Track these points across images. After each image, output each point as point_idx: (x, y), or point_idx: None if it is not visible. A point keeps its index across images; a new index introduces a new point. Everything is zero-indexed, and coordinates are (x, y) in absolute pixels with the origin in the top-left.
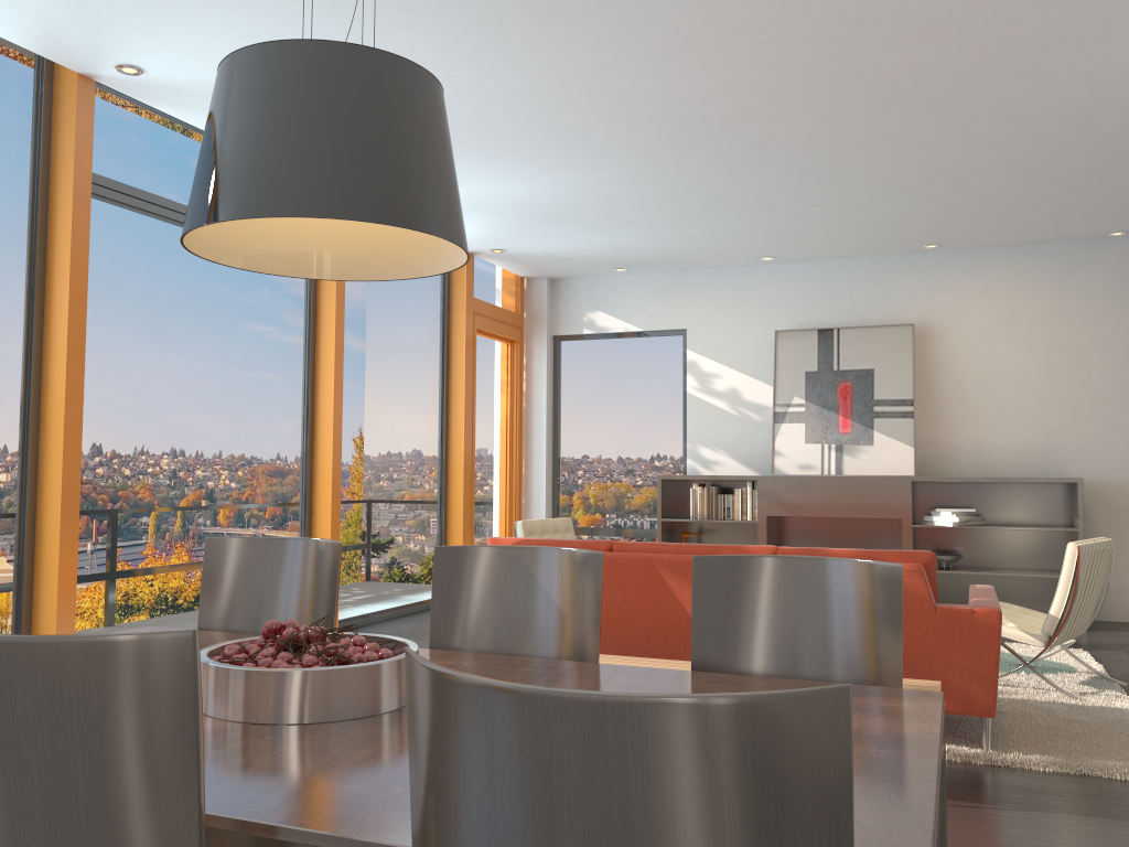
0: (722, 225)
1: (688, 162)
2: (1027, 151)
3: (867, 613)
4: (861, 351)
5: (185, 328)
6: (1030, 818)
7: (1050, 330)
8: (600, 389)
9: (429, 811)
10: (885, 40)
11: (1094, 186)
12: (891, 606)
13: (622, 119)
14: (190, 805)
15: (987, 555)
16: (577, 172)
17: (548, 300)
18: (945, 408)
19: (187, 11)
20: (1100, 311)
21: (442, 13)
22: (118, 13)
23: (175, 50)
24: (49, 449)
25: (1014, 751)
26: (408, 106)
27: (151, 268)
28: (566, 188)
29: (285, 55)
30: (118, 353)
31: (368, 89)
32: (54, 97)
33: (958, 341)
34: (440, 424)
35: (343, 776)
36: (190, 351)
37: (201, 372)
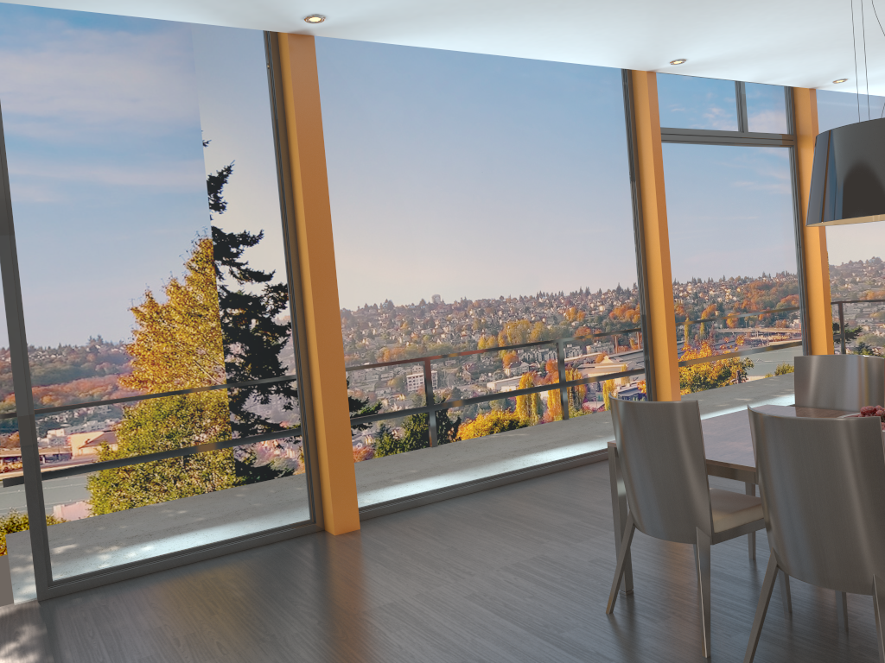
0: None
1: None
2: None
3: None
4: None
5: (717, 210)
6: None
7: None
8: None
9: None
10: None
11: None
12: None
13: None
14: (882, 483)
15: None
16: None
17: None
18: None
19: (720, 25)
20: None
21: None
22: (677, 38)
23: (708, 45)
24: (655, 298)
25: None
26: None
27: (694, 176)
28: None
29: (861, 130)
30: (681, 234)
31: None
32: (633, 89)
33: None
34: None
35: None
36: (721, 224)
37: (729, 236)
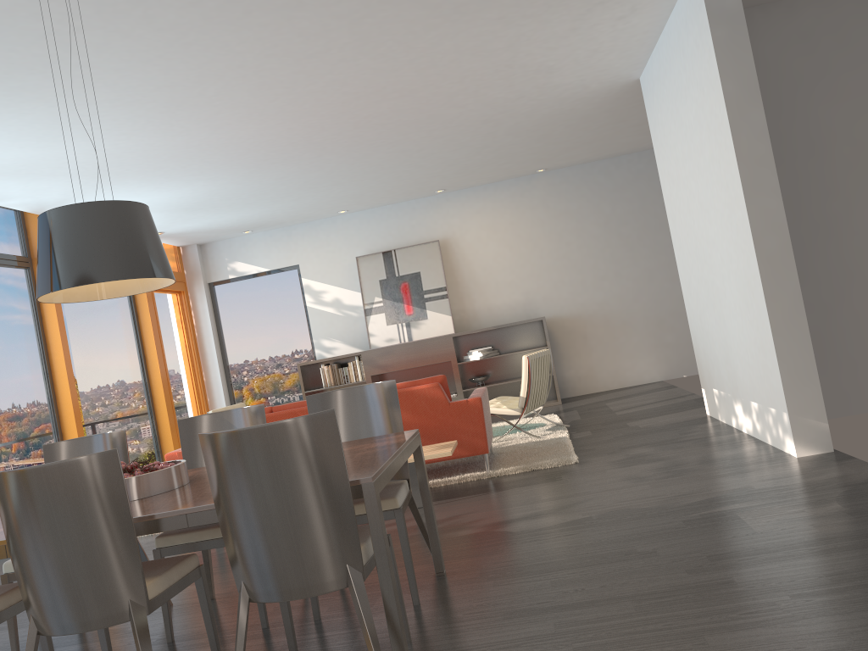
0: (308, 197)
1: (277, 168)
2: (471, 139)
3: (386, 404)
4: (411, 261)
5: None
6: (502, 493)
7: (516, 232)
8: (248, 314)
9: (218, 478)
10: (373, 100)
11: (516, 150)
12: (394, 398)
13: (231, 152)
14: (126, 510)
15: (504, 372)
16: (207, 182)
17: (200, 259)
18: (466, 288)
19: None
20: (541, 216)
21: (109, 115)
22: None
23: None
24: None
25: (502, 468)
26: (138, 222)
27: None
28: (201, 191)
29: (77, 210)
30: None
31: (119, 220)
32: None
33: (466, 246)
34: (140, 358)
35: (174, 501)
36: None
37: None
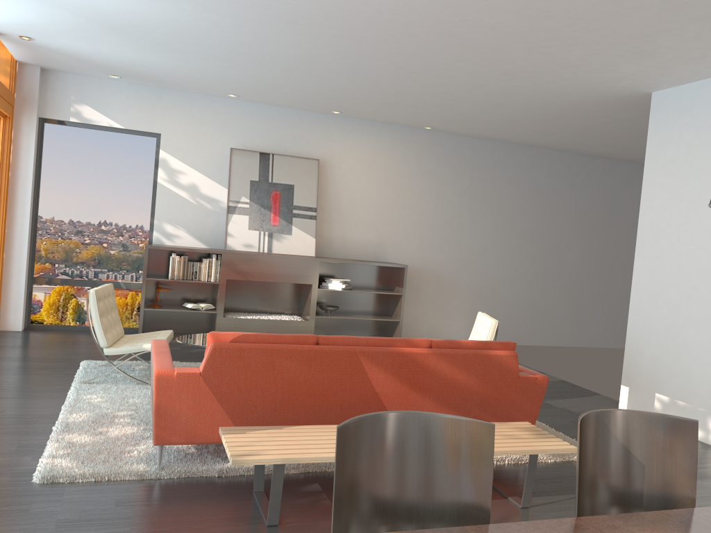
0: (238, 70)
1: (284, 29)
2: (462, 82)
3: None
4: (287, 172)
5: None
6: None
7: (387, 176)
8: (81, 169)
9: None
10: (509, 7)
11: (458, 106)
12: None
13: None
14: None
15: (345, 305)
16: (194, 8)
17: (39, 86)
18: (328, 215)
19: None
20: (412, 169)
21: None
22: None
23: None
24: None
25: None
26: None
27: None
28: (166, 15)
29: None
30: None
31: None
32: None
33: (340, 174)
34: None
35: None
36: None
37: None
